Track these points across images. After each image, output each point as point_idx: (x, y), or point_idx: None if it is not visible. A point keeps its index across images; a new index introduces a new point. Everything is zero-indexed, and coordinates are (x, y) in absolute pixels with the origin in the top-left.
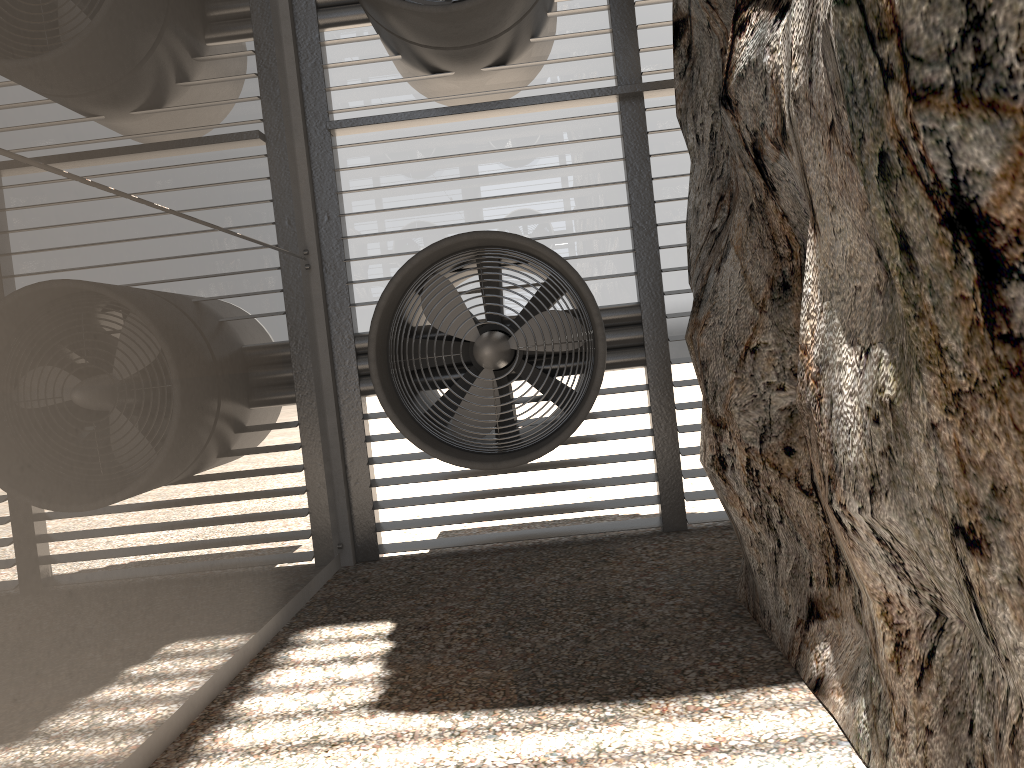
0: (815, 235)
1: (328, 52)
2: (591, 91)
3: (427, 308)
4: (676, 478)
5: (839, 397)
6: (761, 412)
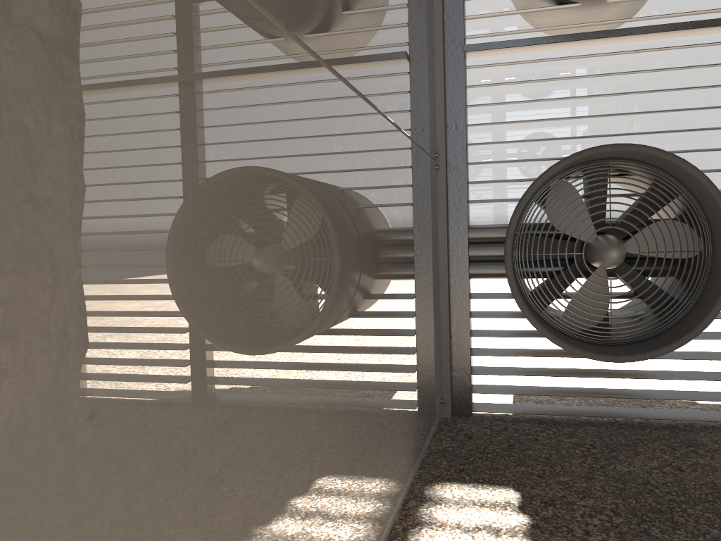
0: None
1: None
2: (713, 21)
3: (550, 210)
4: None
5: None
6: None
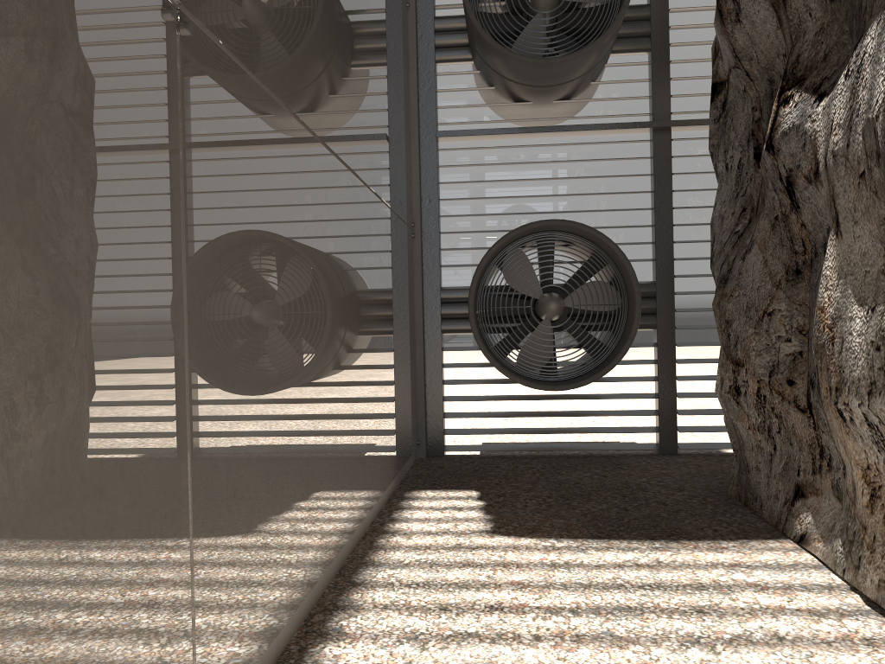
0: (837, 238)
1: (439, 80)
2: (633, 123)
3: (506, 272)
4: (672, 414)
5: (849, 337)
6: (772, 356)
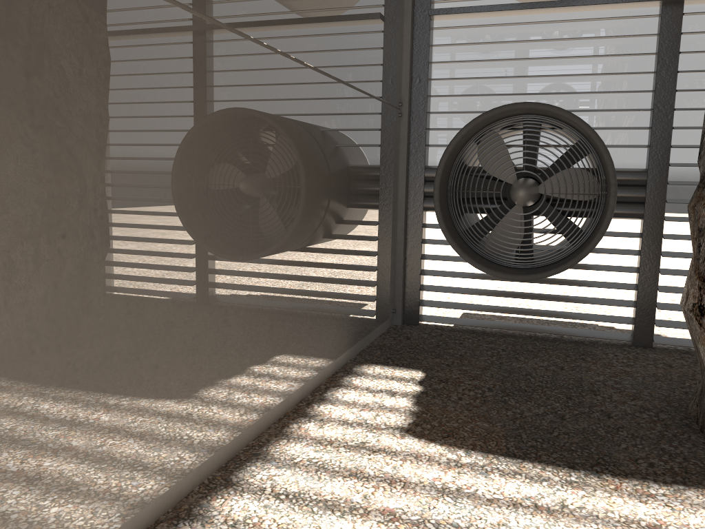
0: None
1: None
2: None
3: (481, 155)
4: (651, 308)
5: None
6: None
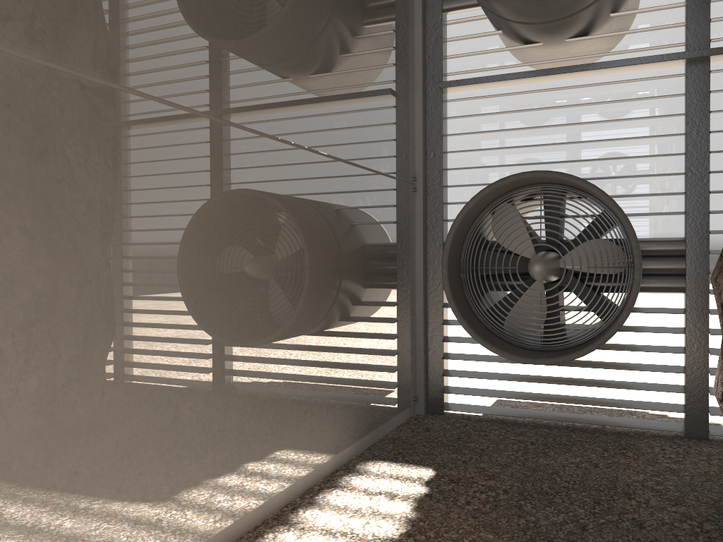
0: None
1: (448, 30)
2: (660, 56)
3: (495, 228)
4: (702, 393)
5: None
6: None
